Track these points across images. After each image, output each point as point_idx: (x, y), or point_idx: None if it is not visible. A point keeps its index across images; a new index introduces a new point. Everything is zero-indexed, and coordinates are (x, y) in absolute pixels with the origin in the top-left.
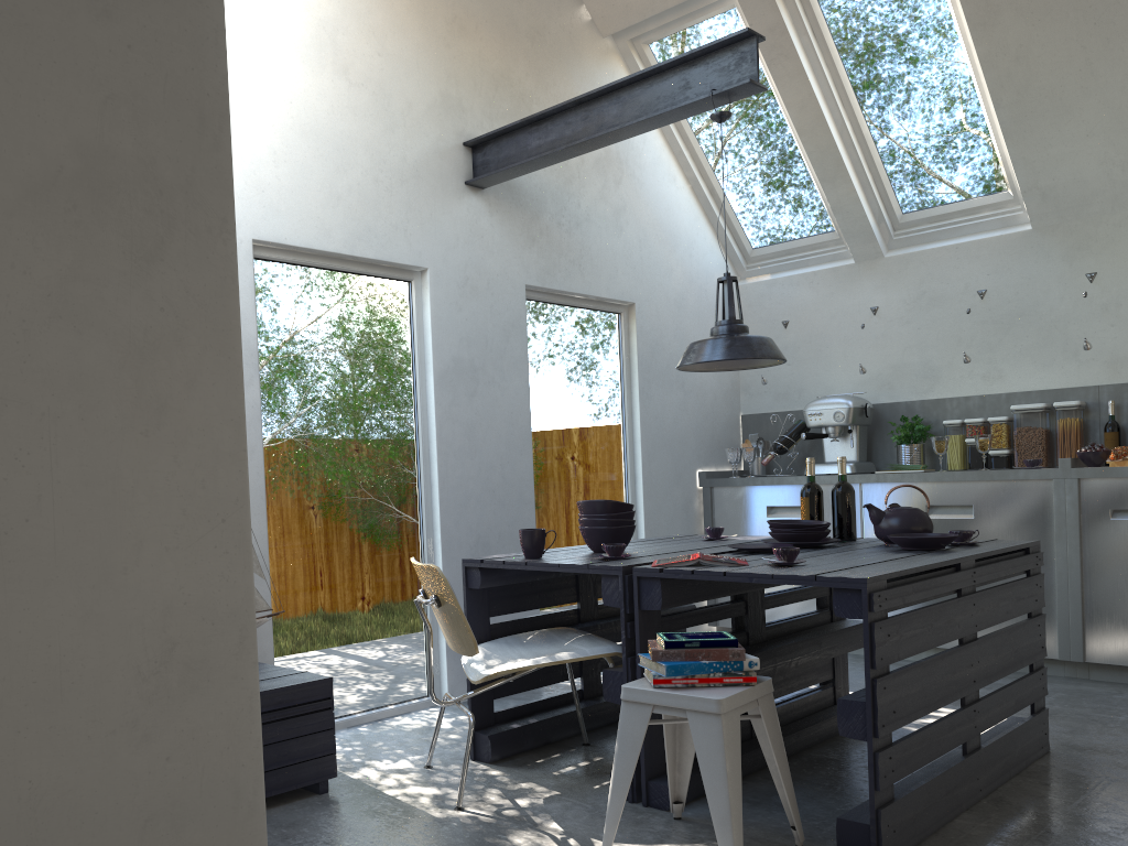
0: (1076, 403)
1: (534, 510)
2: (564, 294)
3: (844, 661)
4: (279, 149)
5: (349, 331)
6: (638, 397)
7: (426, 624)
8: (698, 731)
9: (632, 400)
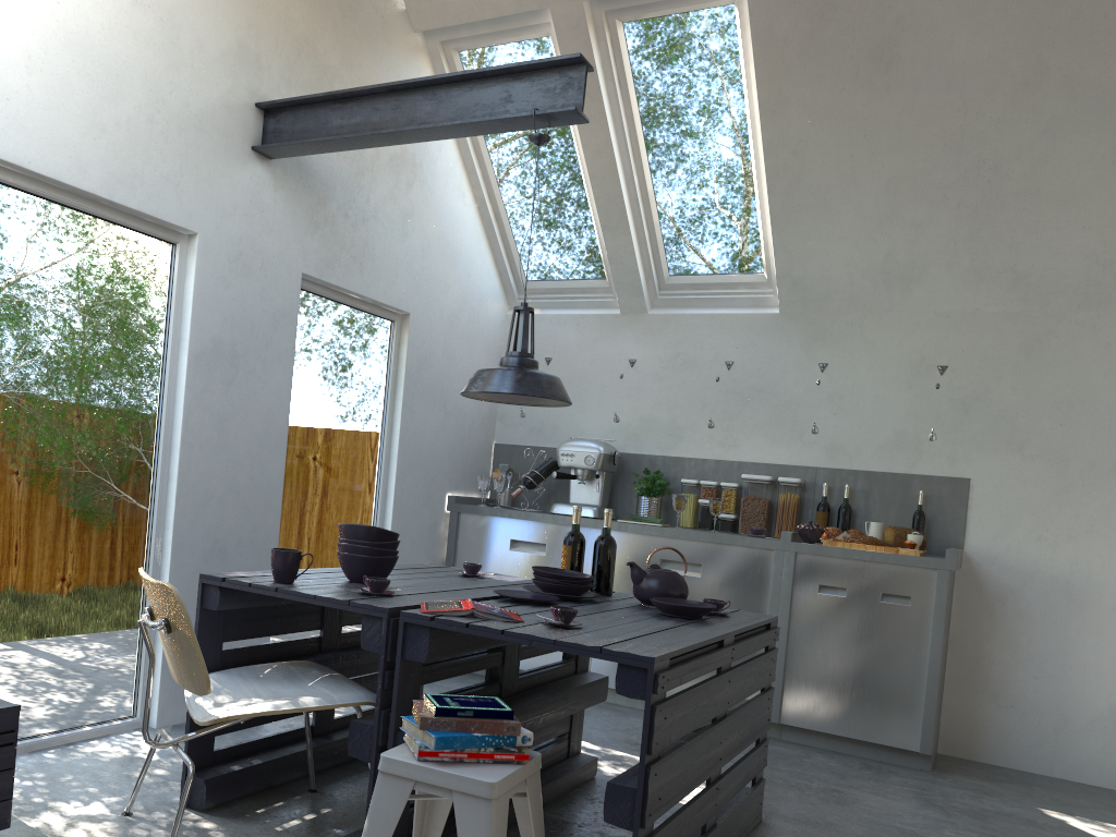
0: (798, 481)
1: (280, 518)
2: (340, 291)
3: (581, 713)
4: (35, 54)
5: (95, 287)
6: (401, 411)
7: (150, 650)
8: (464, 817)
9: (394, 413)
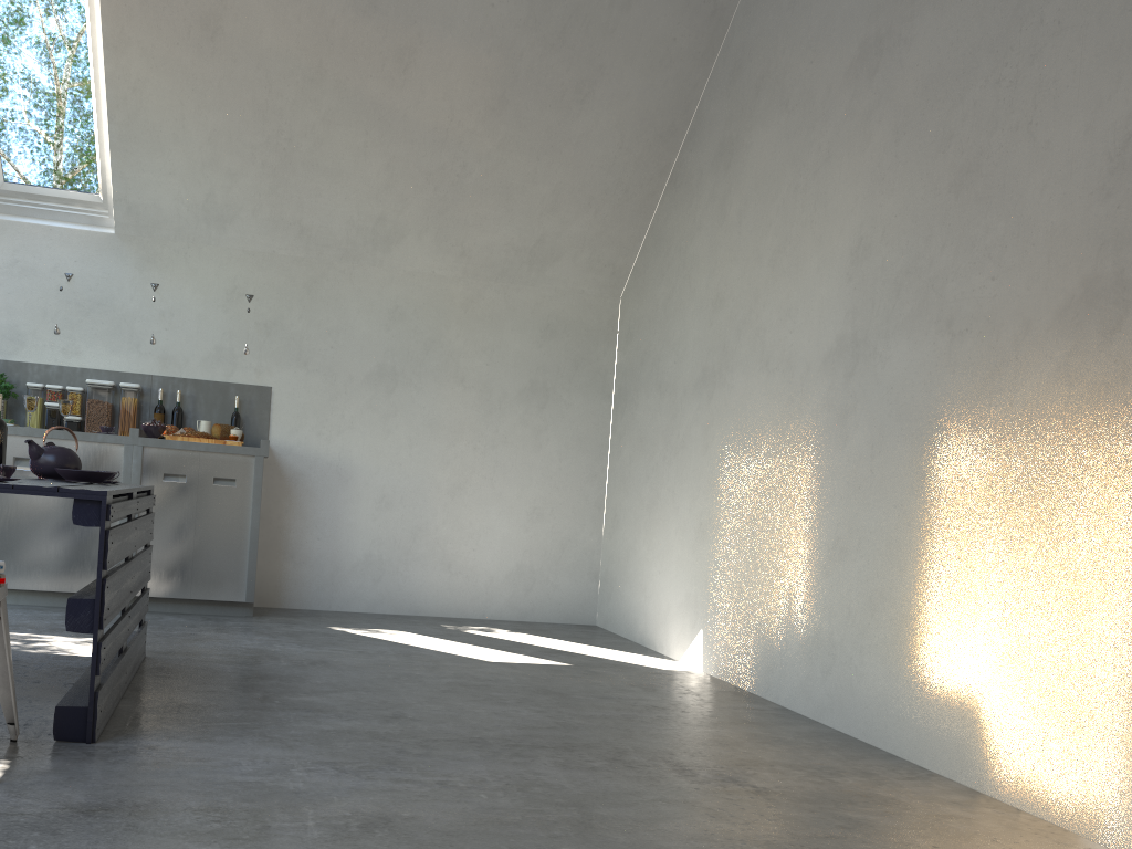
0: (138, 386)
1: None
2: None
3: None
4: None
5: None
6: None
7: None
8: None
9: None
